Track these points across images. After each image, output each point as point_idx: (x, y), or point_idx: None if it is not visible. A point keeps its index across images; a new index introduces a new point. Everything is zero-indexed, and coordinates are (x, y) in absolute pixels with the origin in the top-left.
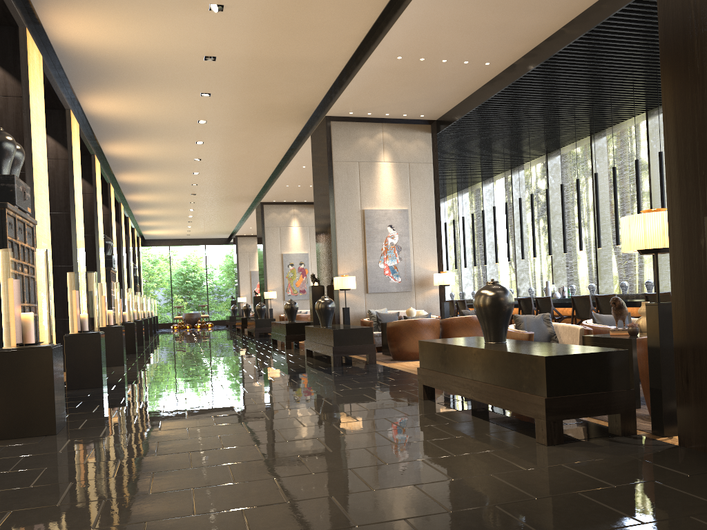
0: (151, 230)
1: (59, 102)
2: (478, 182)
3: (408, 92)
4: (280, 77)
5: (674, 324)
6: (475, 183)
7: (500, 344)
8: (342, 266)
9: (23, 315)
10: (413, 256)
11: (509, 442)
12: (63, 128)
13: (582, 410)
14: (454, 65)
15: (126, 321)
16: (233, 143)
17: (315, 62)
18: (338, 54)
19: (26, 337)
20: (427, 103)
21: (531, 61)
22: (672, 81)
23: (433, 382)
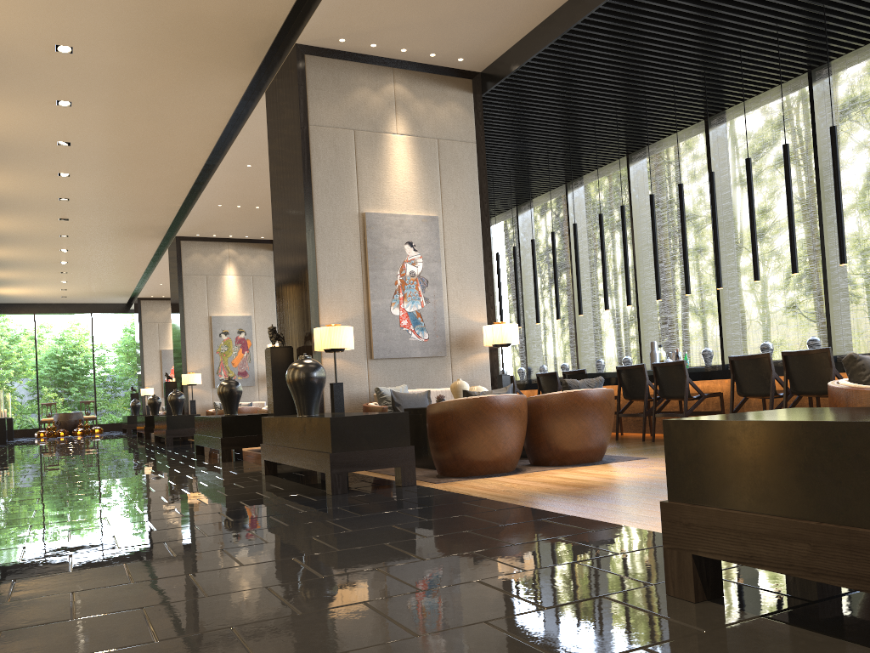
0: (2, 286)
1: None
2: (510, 208)
3: None
4: None
5: None
6: (506, 209)
7: None
8: (328, 310)
9: None
10: (447, 296)
11: None
12: None
13: None
14: None
15: None
16: (127, 110)
17: None
18: None
19: None
20: (476, 27)
21: None
22: None
23: (758, 552)
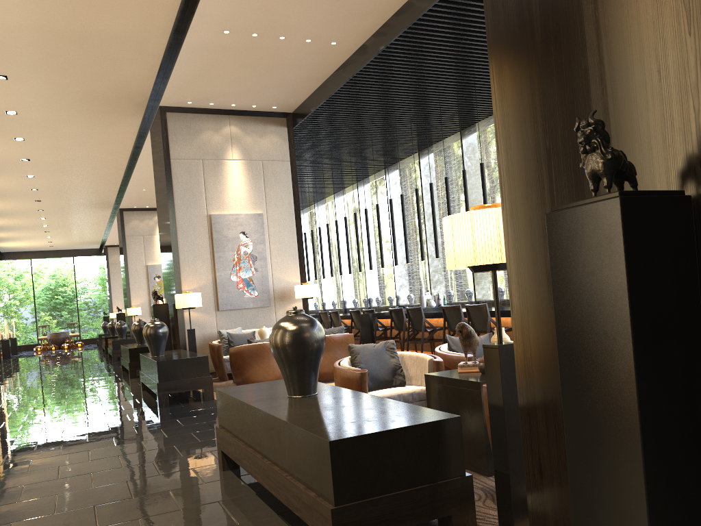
0: (4, 241)
1: None
2: (353, 183)
3: (250, 78)
4: (90, 56)
5: (519, 381)
6: (350, 184)
7: (305, 398)
8: (187, 280)
9: None
10: (271, 266)
11: None
12: None
13: (393, 519)
14: (296, 44)
15: None
16: (63, 140)
17: (128, 37)
18: (154, 27)
19: None
20: (275, 91)
21: (381, 39)
22: (498, 3)
23: (229, 449)
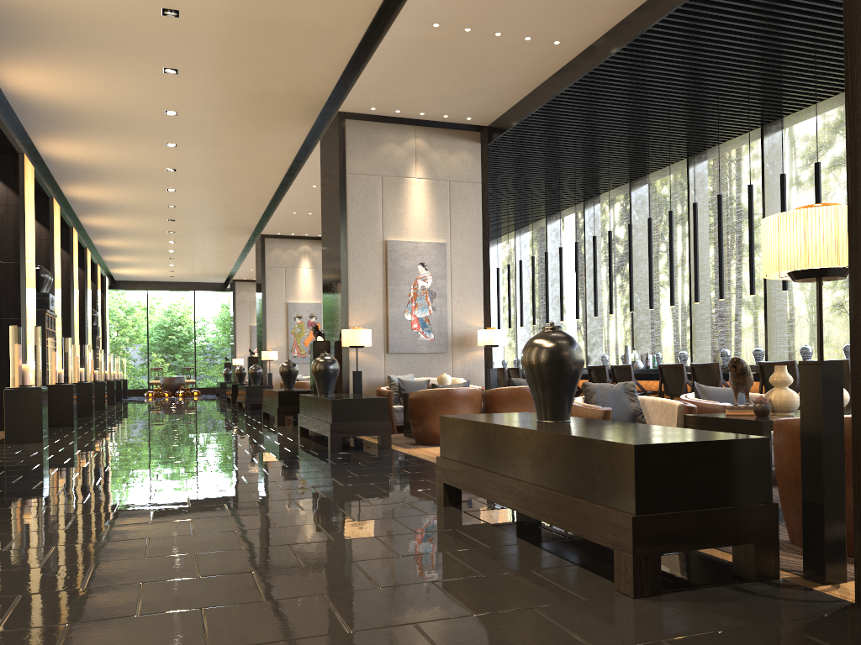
0: (122, 268)
1: None
2: (541, 218)
3: (449, 82)
4: (273, 50)
5: (855, 395)
6: (537, 219)
7: (561, 423)
8: (355, 315)
9: None
10: (451, 306)
11: (569, 588)
12: None
13: (693, 538)
14: (512, 43)
15: (61, 383)
16: (218, 148)
17: (320, 28)
18: (352, 17)
19: None
20: (475, 99)
21: (616, 39)
22: None
23: (457, 480)
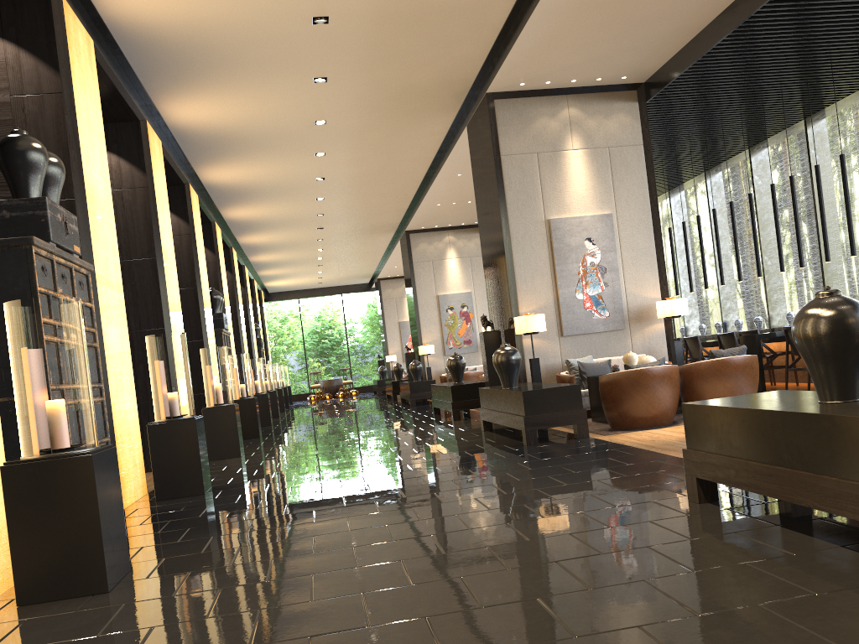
0: (275, 280)
1: (129, 110)
2: (699, 174)
3: (605, 41)
4: (420, 40)
5: None
6: (695, 175)
7: (857, 403)
8: (524, 300)
9: (44, 405)
10: (623, 279)
11: None
12: (139, 145)
13: None
14: None
15: (244, 397)
16: (364, 151)
17: (468, 8)
18: None
19: (52, 439)
20: (631, 55)
21: None
22: None
23: (718, 475)
